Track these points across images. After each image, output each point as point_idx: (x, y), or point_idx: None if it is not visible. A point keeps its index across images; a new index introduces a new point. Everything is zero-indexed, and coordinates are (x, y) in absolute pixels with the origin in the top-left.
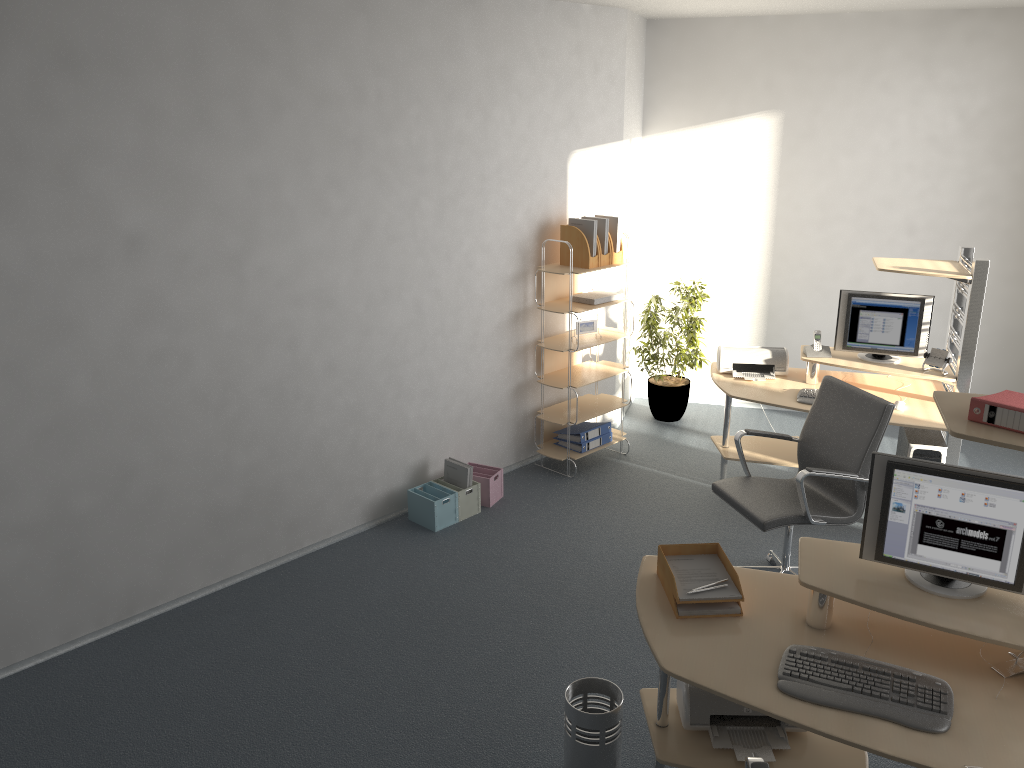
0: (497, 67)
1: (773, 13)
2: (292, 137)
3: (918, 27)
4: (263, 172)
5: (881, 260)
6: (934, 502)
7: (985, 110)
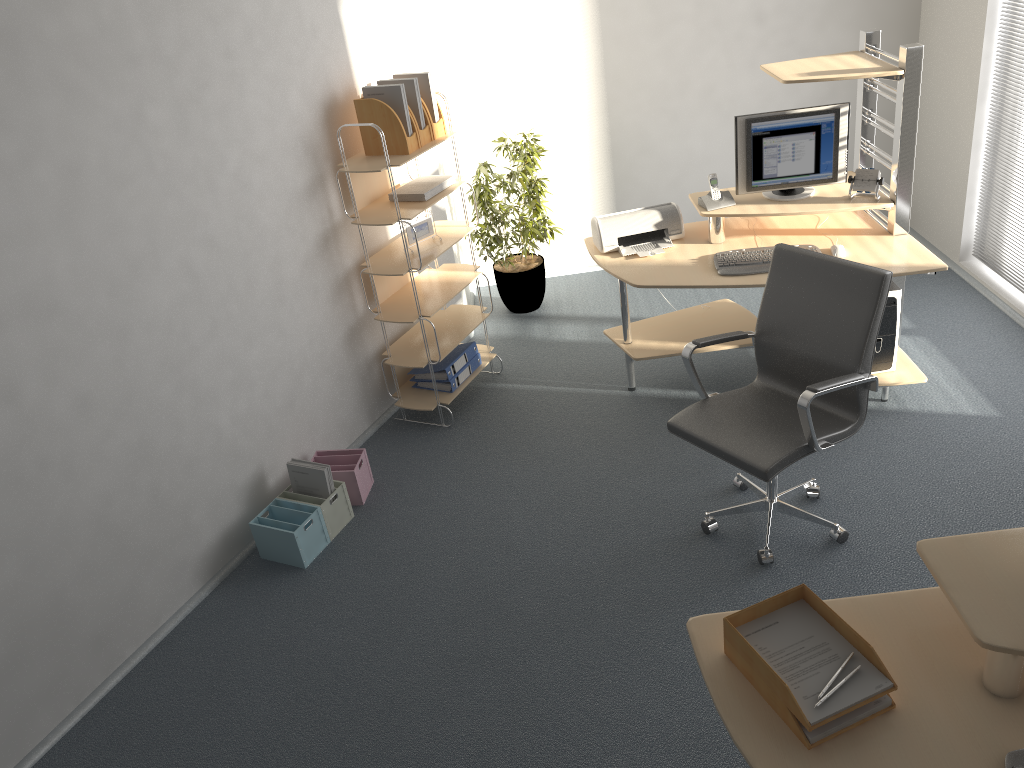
0: None
1: None
2: None
3: None
4: None
5: (775, 68)
6: None
7: None
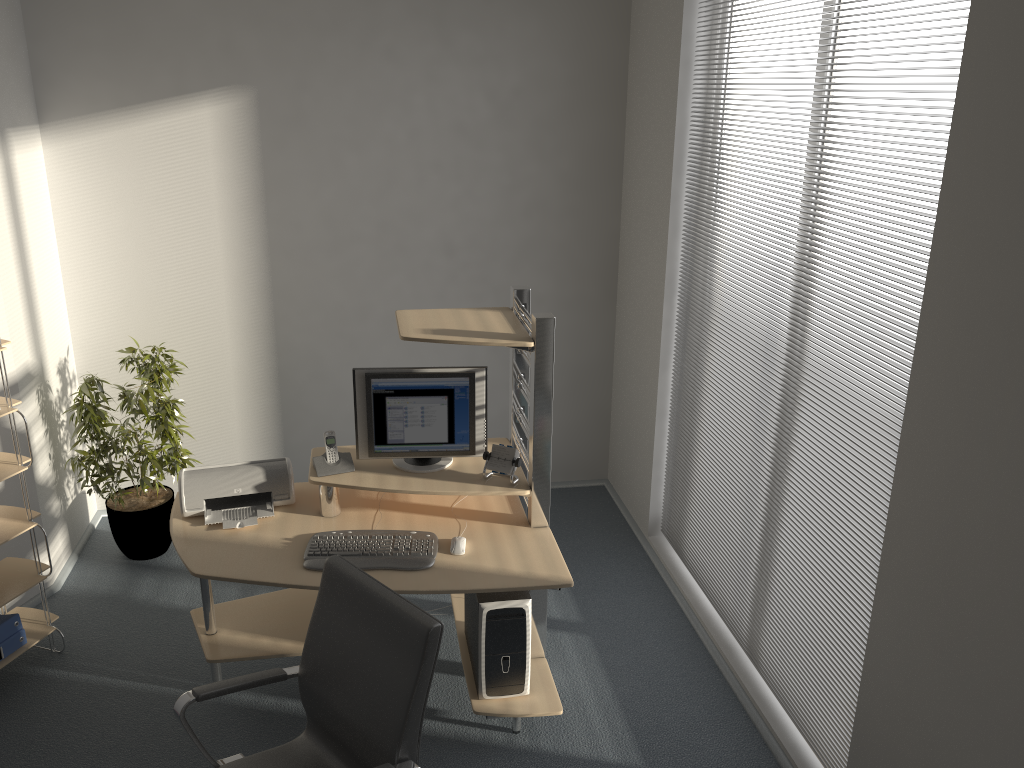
0: None
1: None
2: None
3: None
4: None
5: (408, 316)
6: None
7: (519, 89)
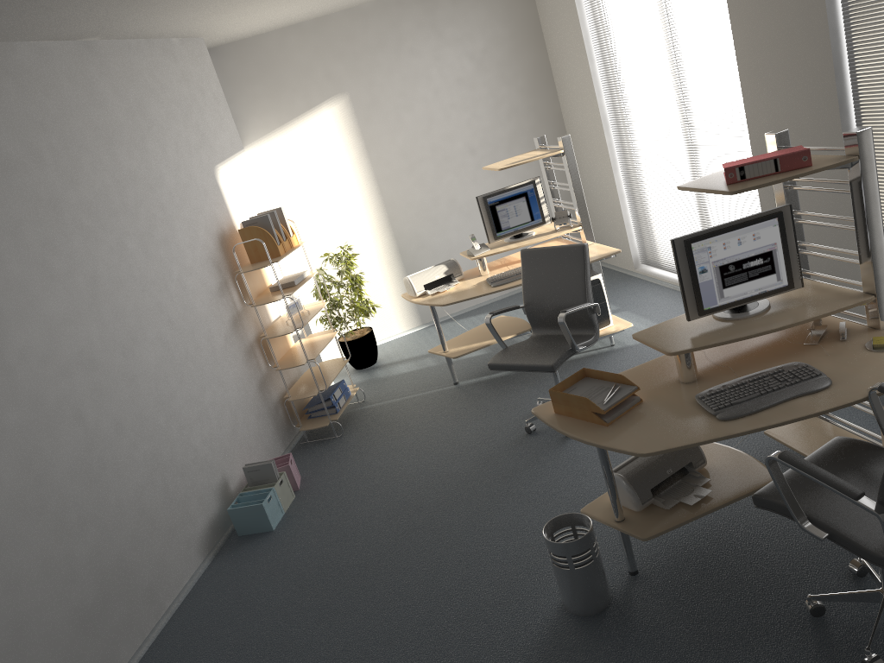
0: (134, 105)
1: (311, 17)
2: None
3: (417, 2)
4: None
5: (491, 166)
6: (723, 254)
7: (485, 49)
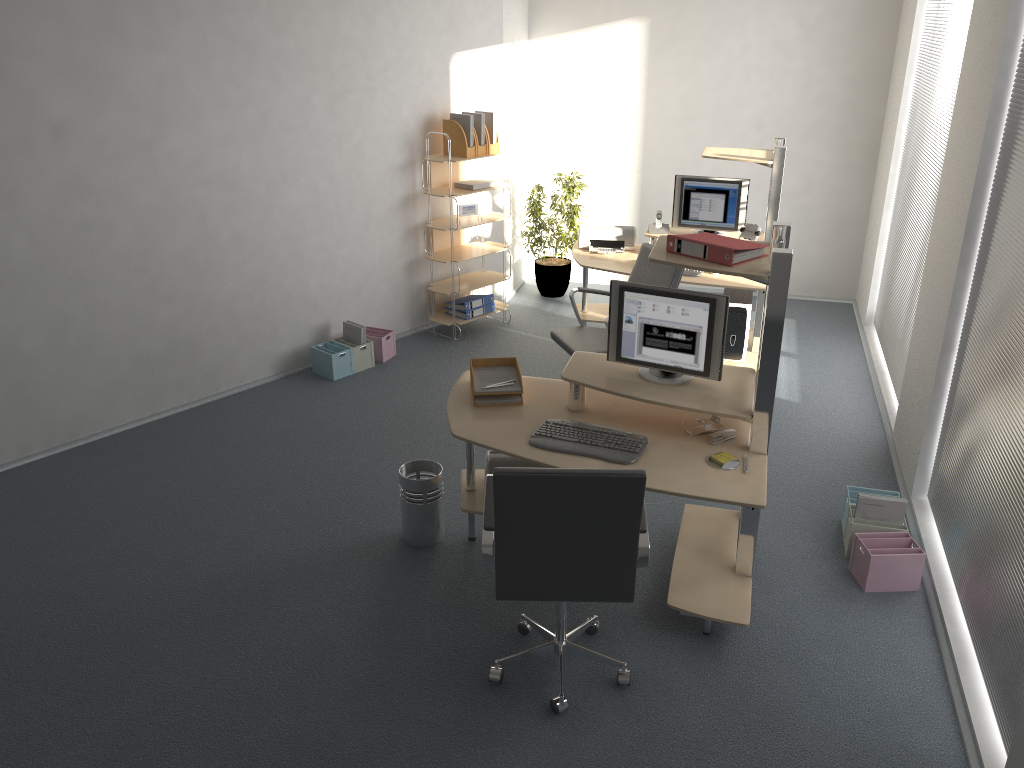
0: None
1: None
2: (192, 39)
3: None
4: (168, 70)
5: (710, 149)
6: (651, 314)
7: (820, 17)
